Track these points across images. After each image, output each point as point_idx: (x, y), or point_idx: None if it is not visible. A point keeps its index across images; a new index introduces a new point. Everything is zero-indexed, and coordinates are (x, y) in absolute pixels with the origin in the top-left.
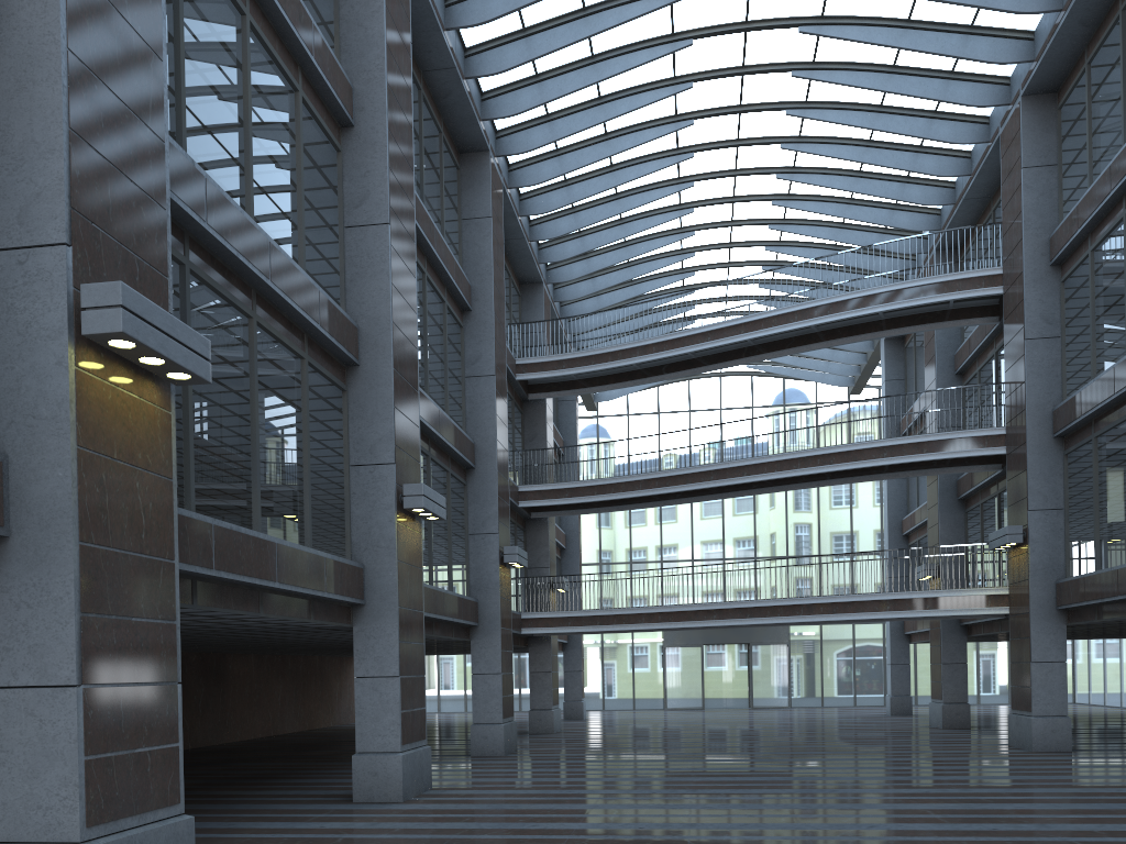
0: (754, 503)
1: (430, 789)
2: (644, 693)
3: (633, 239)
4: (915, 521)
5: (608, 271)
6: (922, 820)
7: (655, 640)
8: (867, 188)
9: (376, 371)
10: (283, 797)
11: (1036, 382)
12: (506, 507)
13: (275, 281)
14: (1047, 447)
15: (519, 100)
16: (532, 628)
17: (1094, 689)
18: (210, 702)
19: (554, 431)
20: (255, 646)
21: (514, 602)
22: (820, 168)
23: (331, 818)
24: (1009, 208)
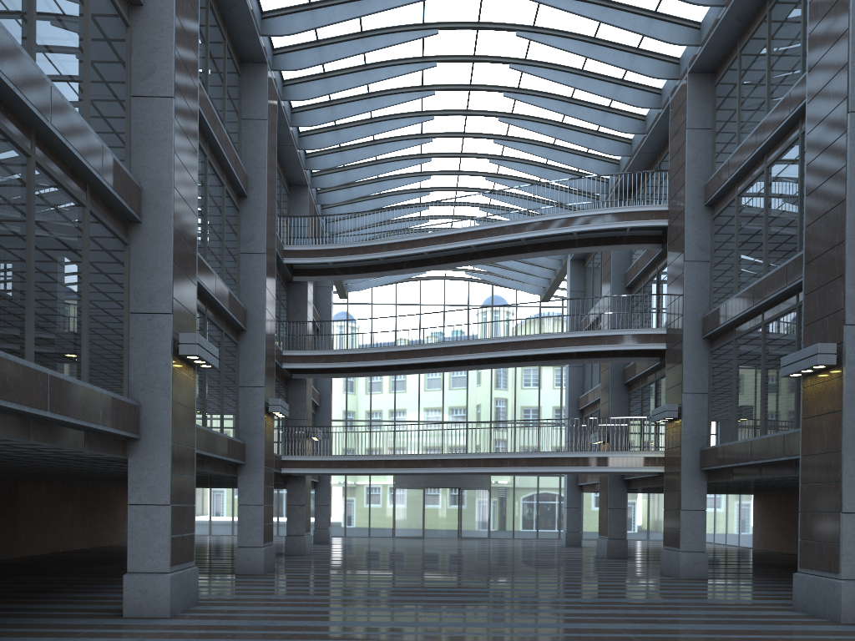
0: (467, 380)
1: (196, 605)
2: (378, 524)
3: (383, 159)
4: (589, 399)
5: (362, 184)
6: (619, 639)
7: (388, 482)
8: (566, 136)
9: (157, 230)
10: (56, 611)
11: (691, 295)
12: (272, 365)
13: (56, 125)
14: (698, 345)
15: (294, 22)
16: (291, 468)
17: (707, 531)
18: (2, 522)
19: (313, 310)
20: (43, 474)
21: (276, 446)
22: (532, 117)
23: (99, 633)
24: (676, 159)
